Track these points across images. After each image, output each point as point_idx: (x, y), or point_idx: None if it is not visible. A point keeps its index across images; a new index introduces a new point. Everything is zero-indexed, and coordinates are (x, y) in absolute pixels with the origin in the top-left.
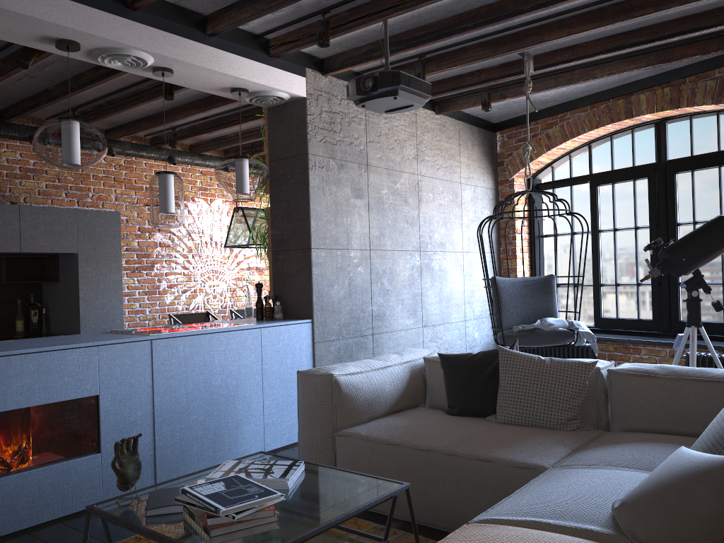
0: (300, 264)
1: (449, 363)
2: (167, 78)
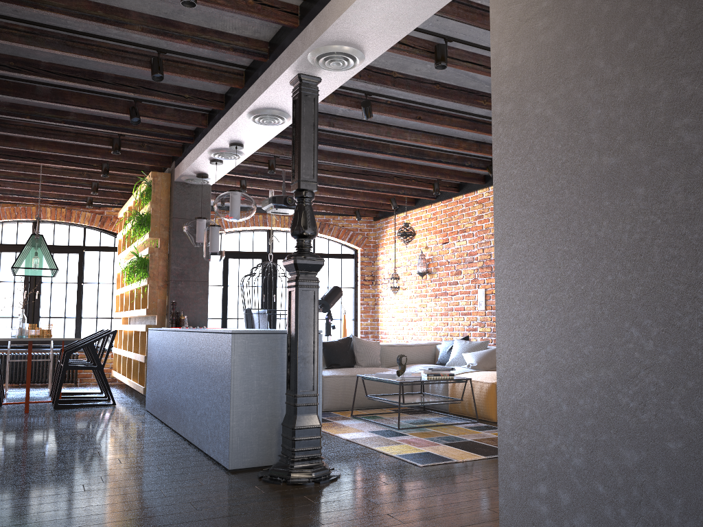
0: (198, 291)
1: (328, 345)
2: (201, 162)
